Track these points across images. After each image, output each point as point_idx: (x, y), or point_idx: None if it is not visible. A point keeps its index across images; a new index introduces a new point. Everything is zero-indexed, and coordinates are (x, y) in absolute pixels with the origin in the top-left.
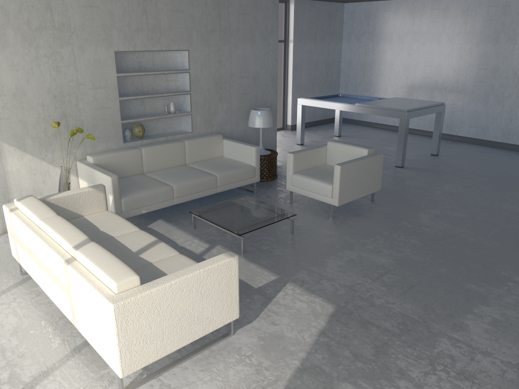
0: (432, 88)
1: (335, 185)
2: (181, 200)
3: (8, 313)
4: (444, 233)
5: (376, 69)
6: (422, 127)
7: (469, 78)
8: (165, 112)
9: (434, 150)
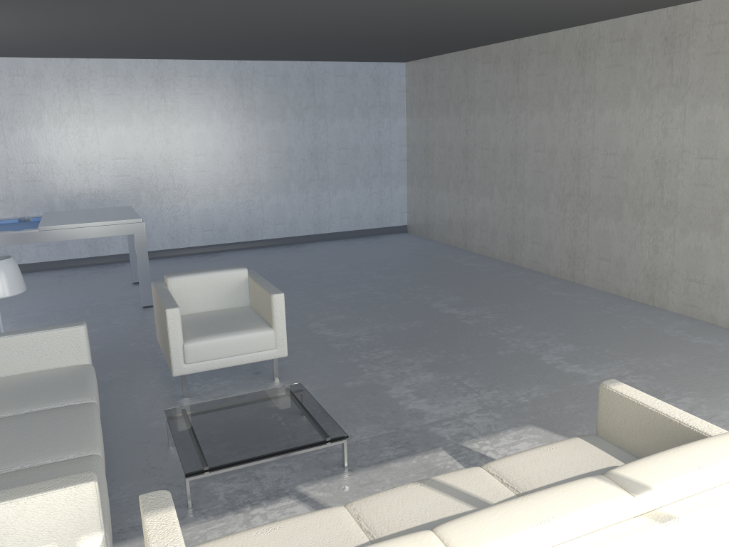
0: (47, 196)
1: (279, 326)
2: None
3: None
4: (378, 334)
5: None
6: (48, 257)
7: (105, 173)
8: None
9: (137, 275)
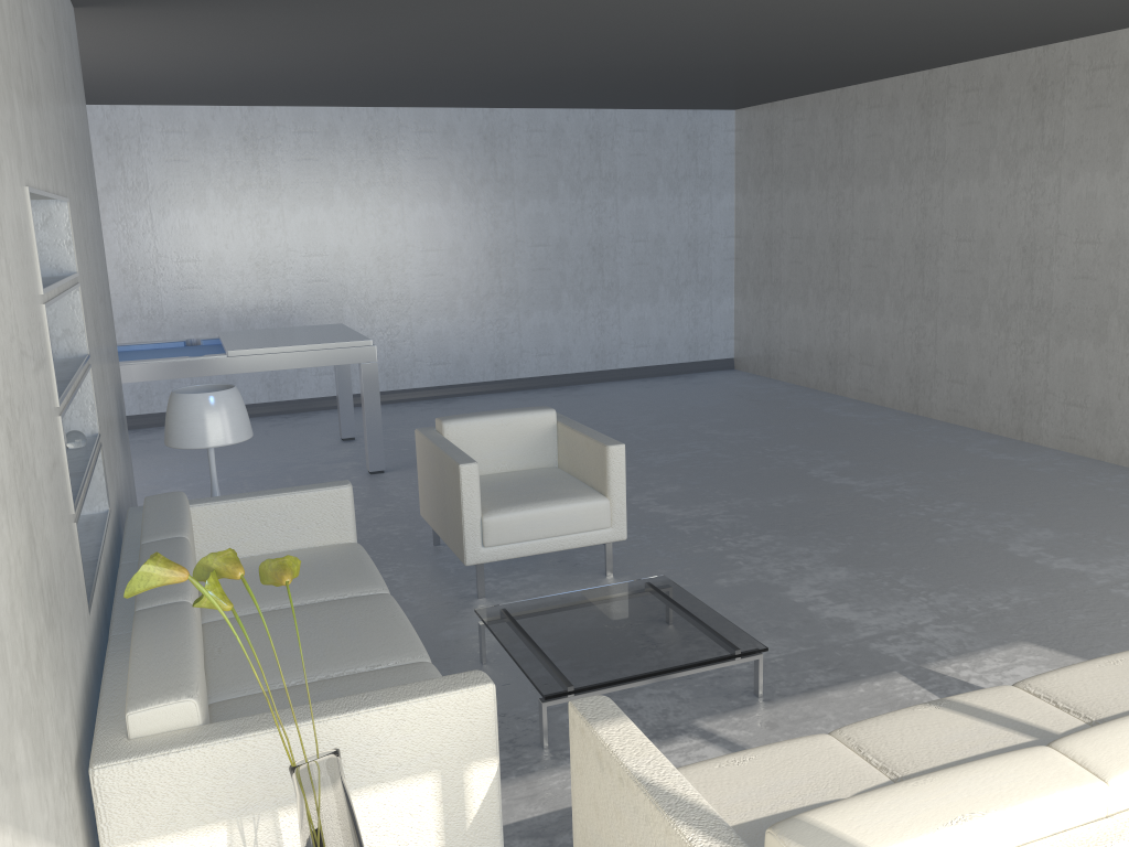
0: (210, 310)
1: (616, 493)
2: None
3: None
4: (741, 513)
5: None
6: None
7: (293, 277)
8: None
9: (349, 428)
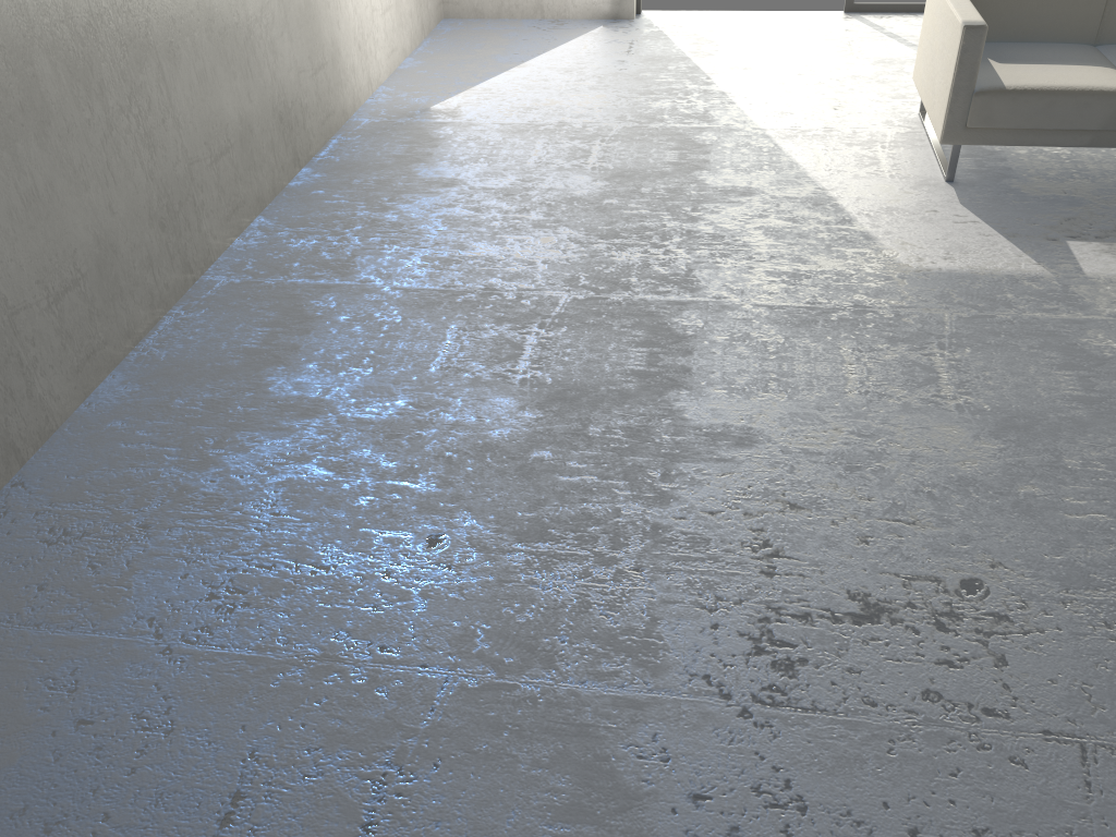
0: None
1: None
2: None
3: None
4: (1070, 722)
5: None
6: None
7: None
8: None
9: None
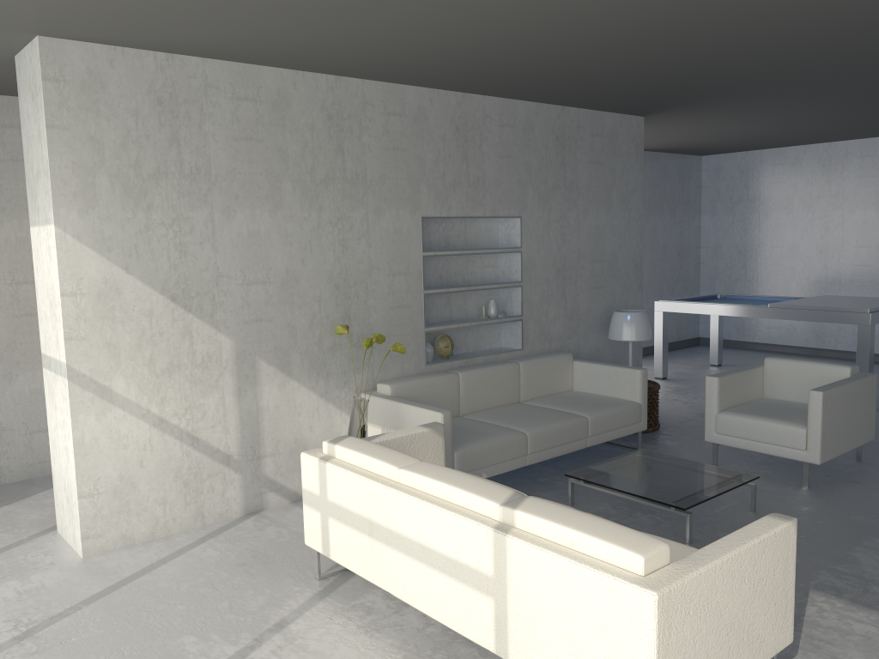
0: (874, 282)
1: (812, 427)
2: (536, 458)
3: (335, 642)
4: None
5: (767, 256)
6: None
7: None
8: (483, 316)
9: None
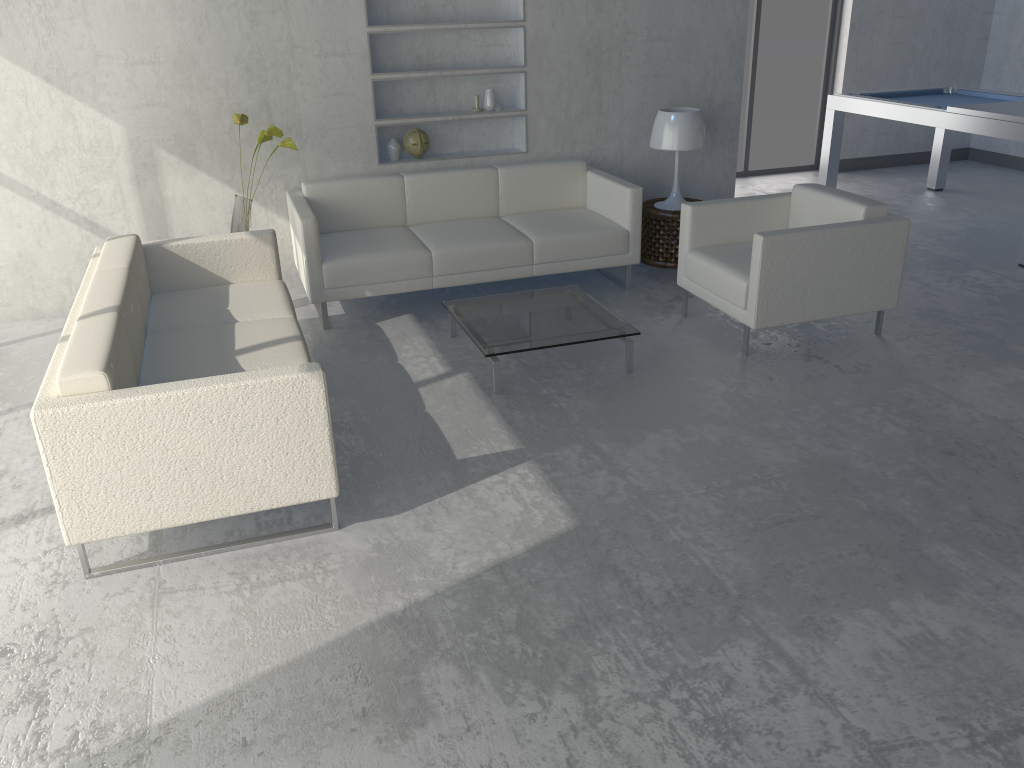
0: None
1: (751, 281)
2: (449, 282)
3: None
4: (995, 425)
5: None
6: None
7: None
8: (474, 109)
9: None
